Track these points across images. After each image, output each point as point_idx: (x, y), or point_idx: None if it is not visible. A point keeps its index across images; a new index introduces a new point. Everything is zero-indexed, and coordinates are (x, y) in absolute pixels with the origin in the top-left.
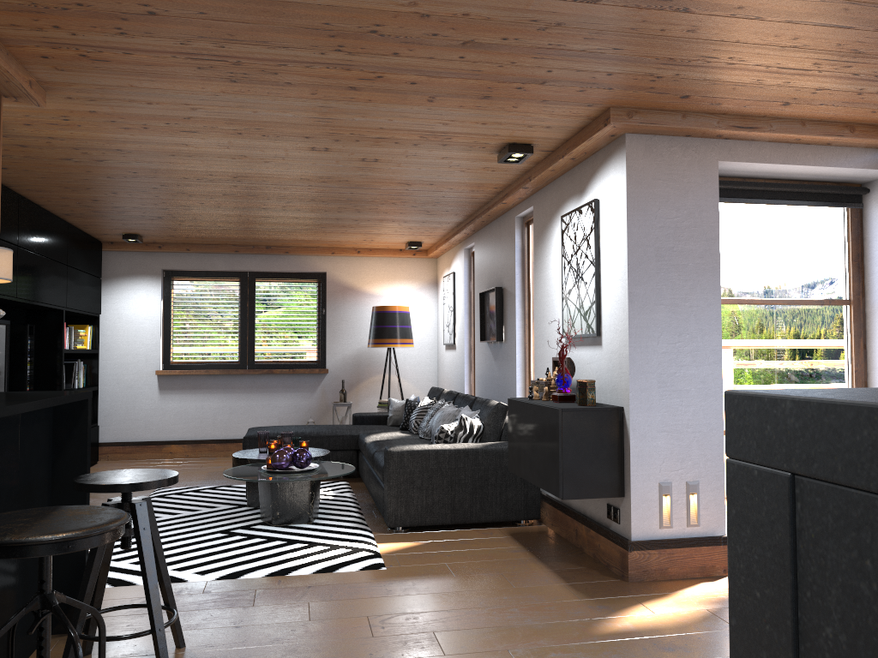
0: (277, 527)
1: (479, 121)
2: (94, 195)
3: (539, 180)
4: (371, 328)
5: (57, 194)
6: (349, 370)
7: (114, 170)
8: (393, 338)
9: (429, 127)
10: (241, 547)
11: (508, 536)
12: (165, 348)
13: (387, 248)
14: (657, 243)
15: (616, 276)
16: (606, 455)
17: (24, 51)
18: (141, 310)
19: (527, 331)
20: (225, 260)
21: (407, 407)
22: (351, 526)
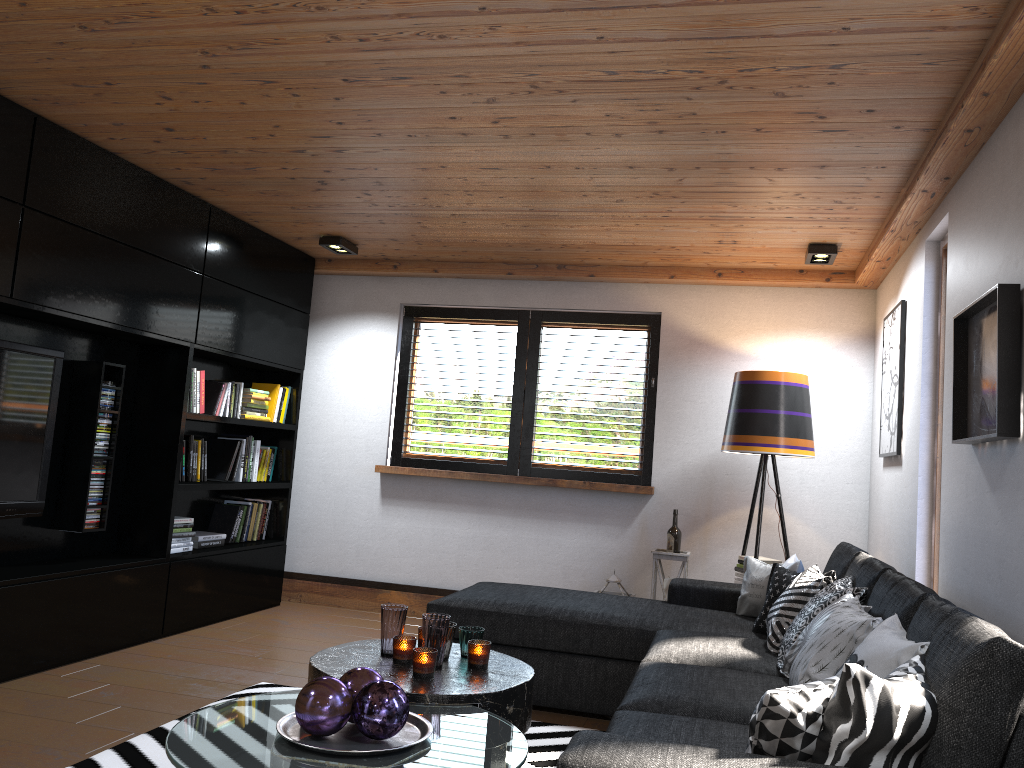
0: None
1: None
2: (148, 111)
3: None
4: (729, 414)
5: (90, 111)
6: (692, 493)
7: None
8: (770, 436)
9: None
10: None
11: None
12: (395, 430)
13: (774, 266)
14: None
15: None
16: None
17: None
18: (366, 368)
19: None
20: (496, 289)
21: (772, 583)
22: None
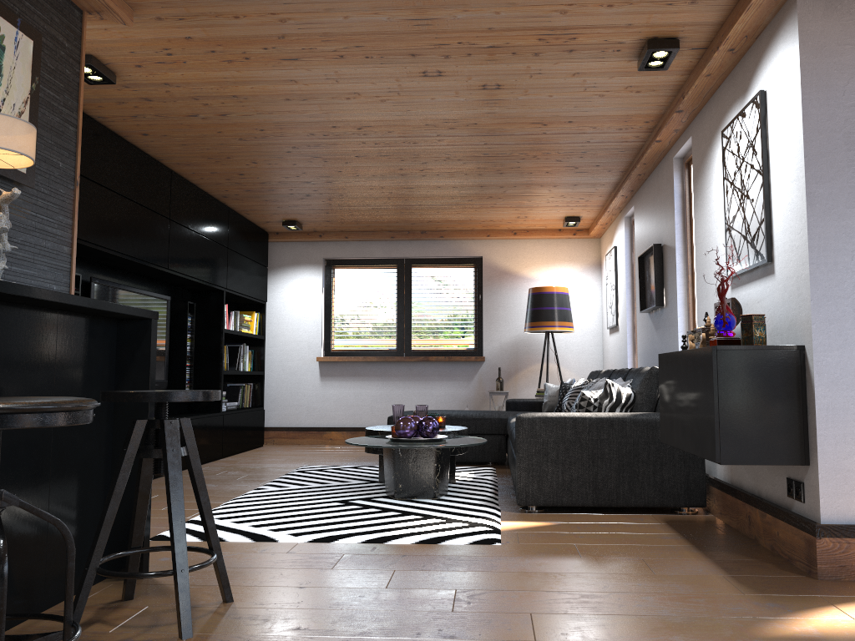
0: (398, 500)
1: (603, 1)
2: (238, 167)
3: (694, 95)
4: (527, 311)
5: (204, 167)
6: (507, 358)
7: (241, 127)
8: (550, 321)
9: (546, 20)
10: (350, 515)
11: (661, 523)
12: (325, 335)
13: (545, 228)
14: (846, 127)
15: (789, 178)
16: (781, 408)
17: None
18: (304, 298)
19: (691, 289)
20: (382, 247)
21: (561, 390)
22: (479, 504)
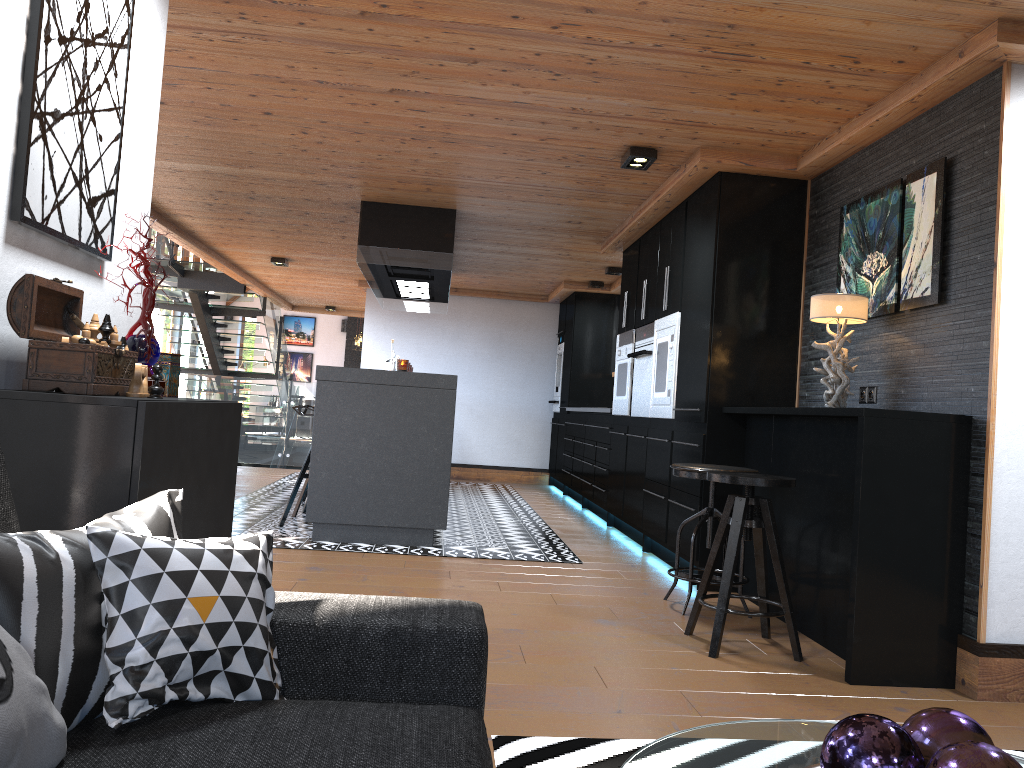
0: None
1: None
2: None
3: None
4: None
5: None
6: None
7: None
8: None
9: None
10: None
11: None
12: None
13: None
14: None
15: (137, 171)
16: None
17: (909, 68)
18: None
19: None
20: None
21: None
22: None
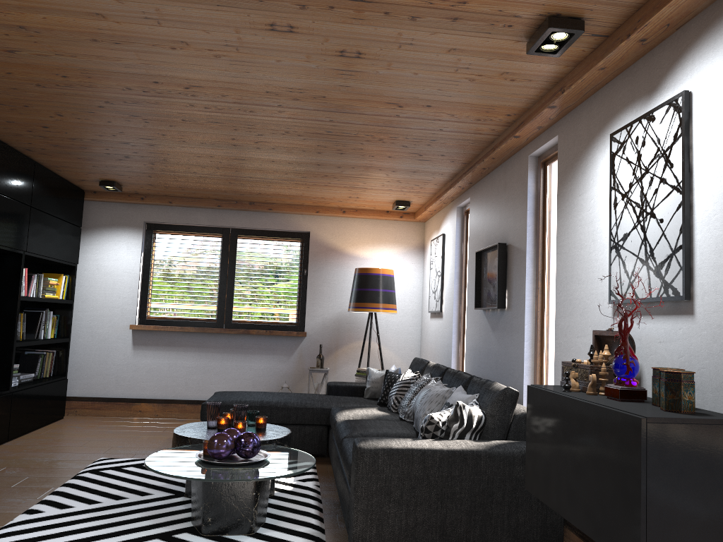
0: (206, 539)
1: None
2: (40, 118)
3: (576, 91)
4: (353, 291)
5: None
6: (328, 334)
7: (37, 70)
8: (376, 303)
9: None
10: None
11: None
12: (141, 302)
13: (374, 208)
14: None
15: None
16: (721, 502)
17: None
18: (121, 262)
19: (540, 296)
20: (208, 214)
21: (387, 379)
22: None
